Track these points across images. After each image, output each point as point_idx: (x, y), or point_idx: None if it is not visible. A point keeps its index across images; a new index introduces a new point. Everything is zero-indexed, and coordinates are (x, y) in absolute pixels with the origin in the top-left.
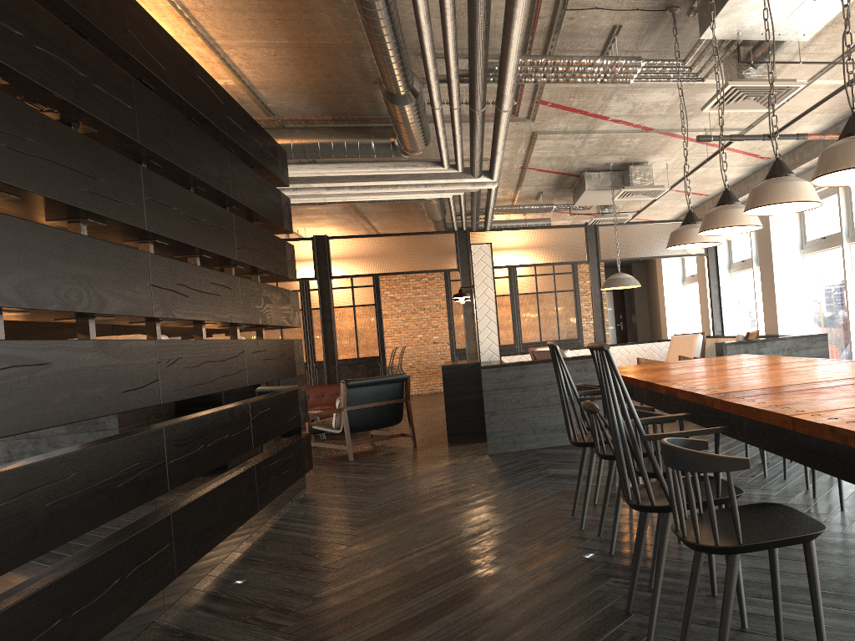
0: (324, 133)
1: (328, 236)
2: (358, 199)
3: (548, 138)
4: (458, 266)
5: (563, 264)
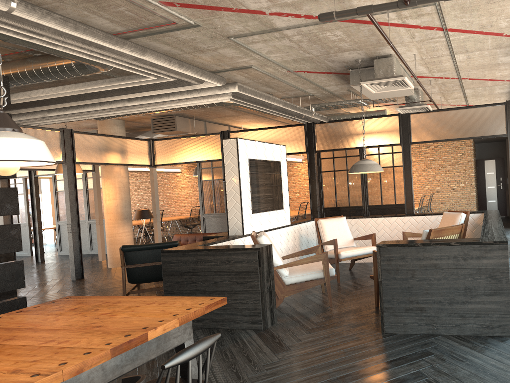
0: (43, 58)
1: (228, 131)
2: (170, 107)
3: (255, 42)
4: (306, 150)
5: (380, 146)
